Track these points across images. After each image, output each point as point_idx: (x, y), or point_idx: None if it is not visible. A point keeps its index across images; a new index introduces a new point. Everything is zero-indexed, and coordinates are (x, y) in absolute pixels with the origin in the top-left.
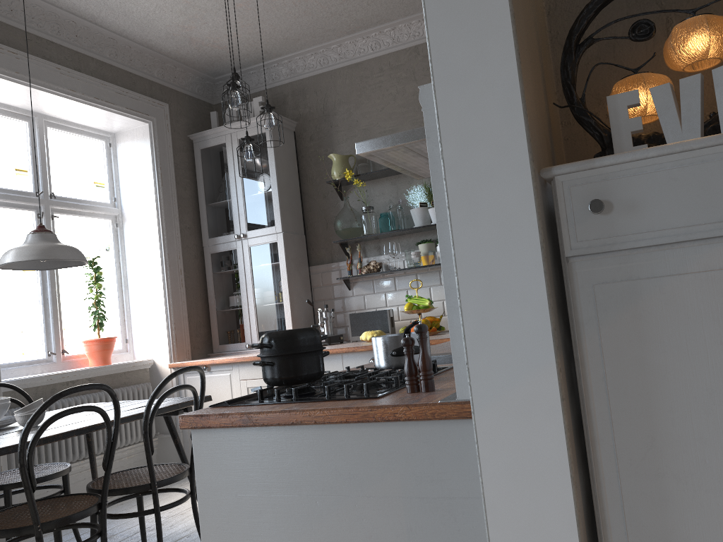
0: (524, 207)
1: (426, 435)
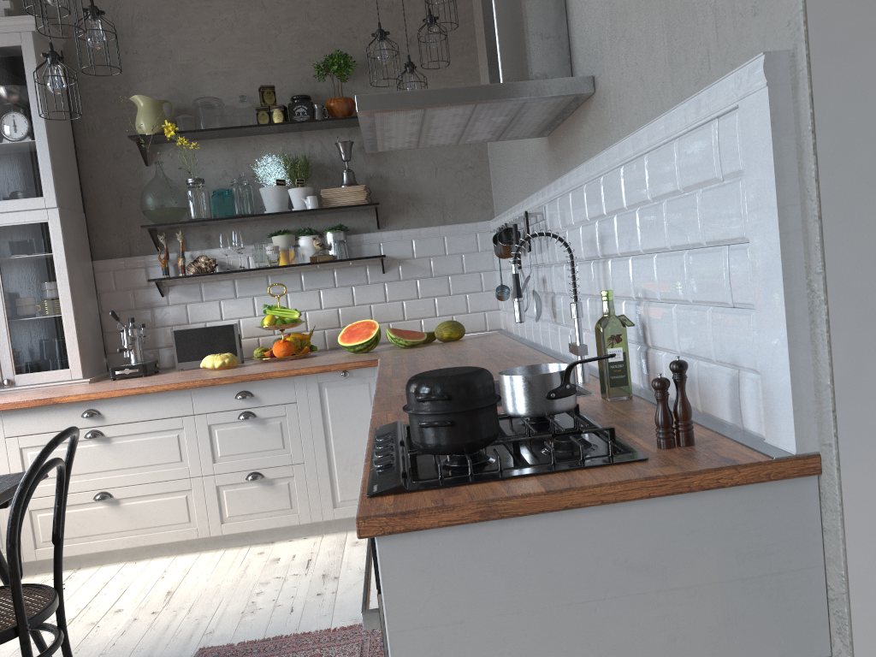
0: None
1: (753, 501)
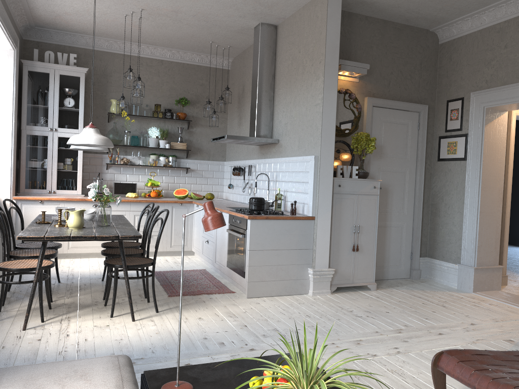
0: (330, 183)
1: (304, 222)
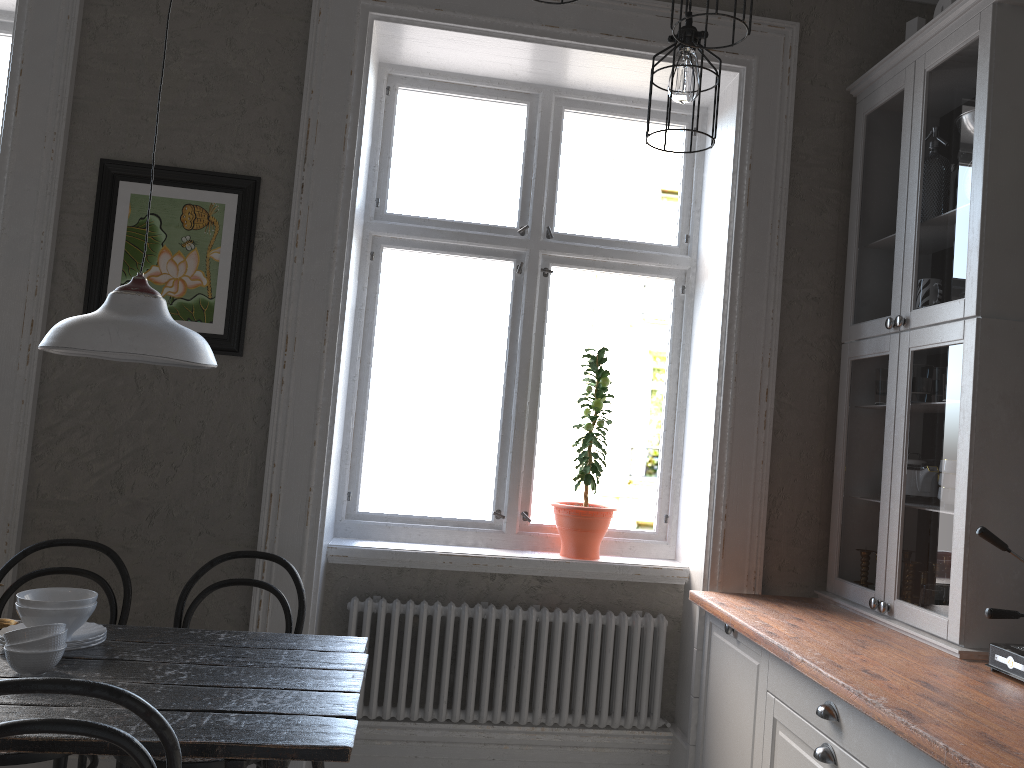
0: None
1: None
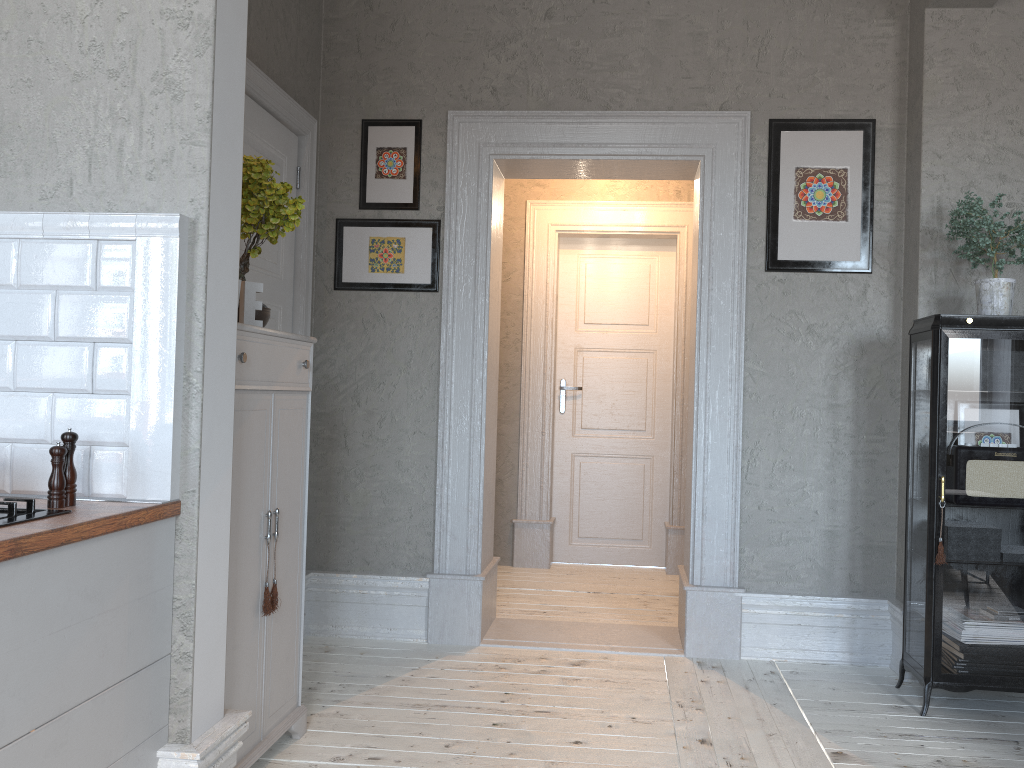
0: (232, 348)
1: (149, 536)
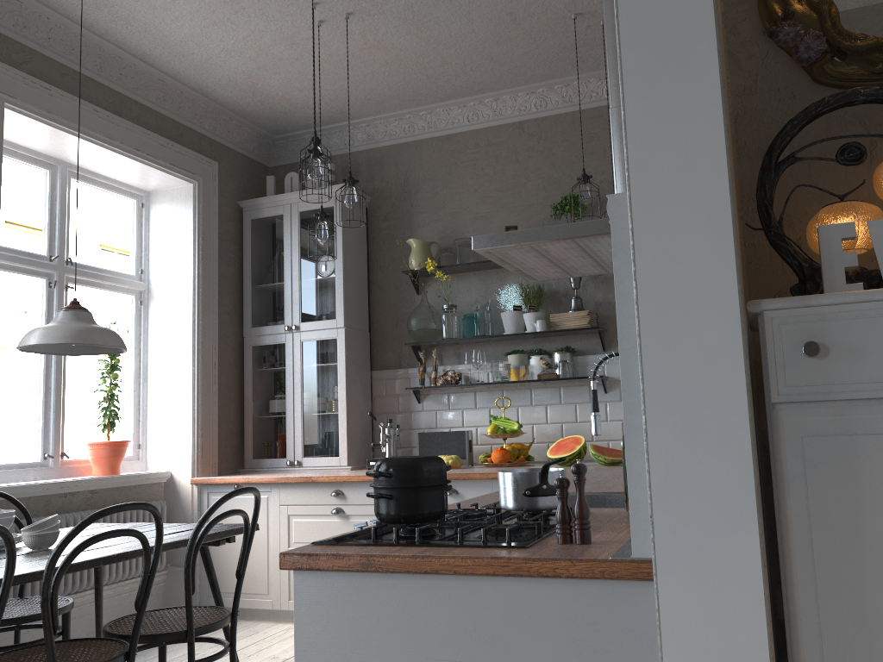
0: (729, 343)
1: (591, 596)
